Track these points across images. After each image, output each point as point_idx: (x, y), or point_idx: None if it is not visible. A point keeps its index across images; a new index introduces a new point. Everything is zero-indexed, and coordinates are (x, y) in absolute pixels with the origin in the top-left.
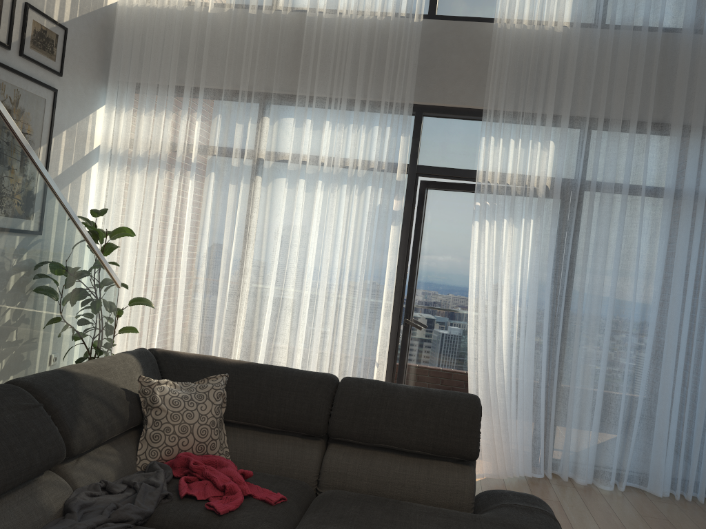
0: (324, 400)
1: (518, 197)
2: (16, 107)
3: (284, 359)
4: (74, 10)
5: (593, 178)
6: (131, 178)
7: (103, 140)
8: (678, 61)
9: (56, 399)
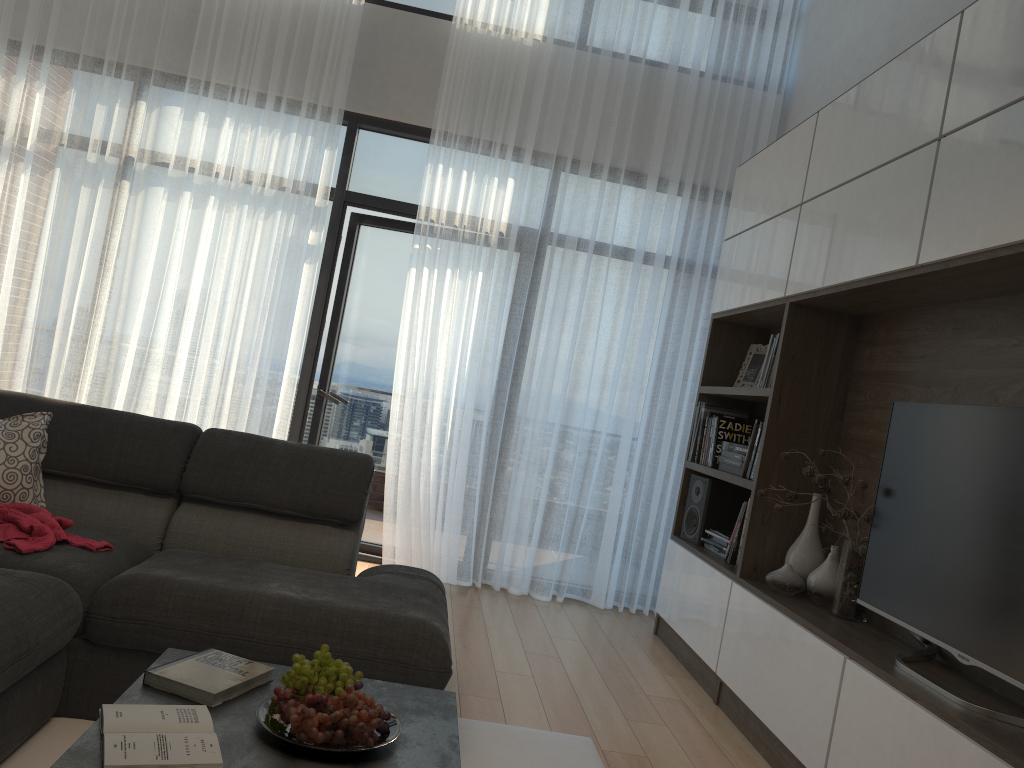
0: (179, 450)
1: (465, 242)
2: None
3: None
4: None
5: (555, 228)
6: None
7: None
8: (659, 102)
9: None
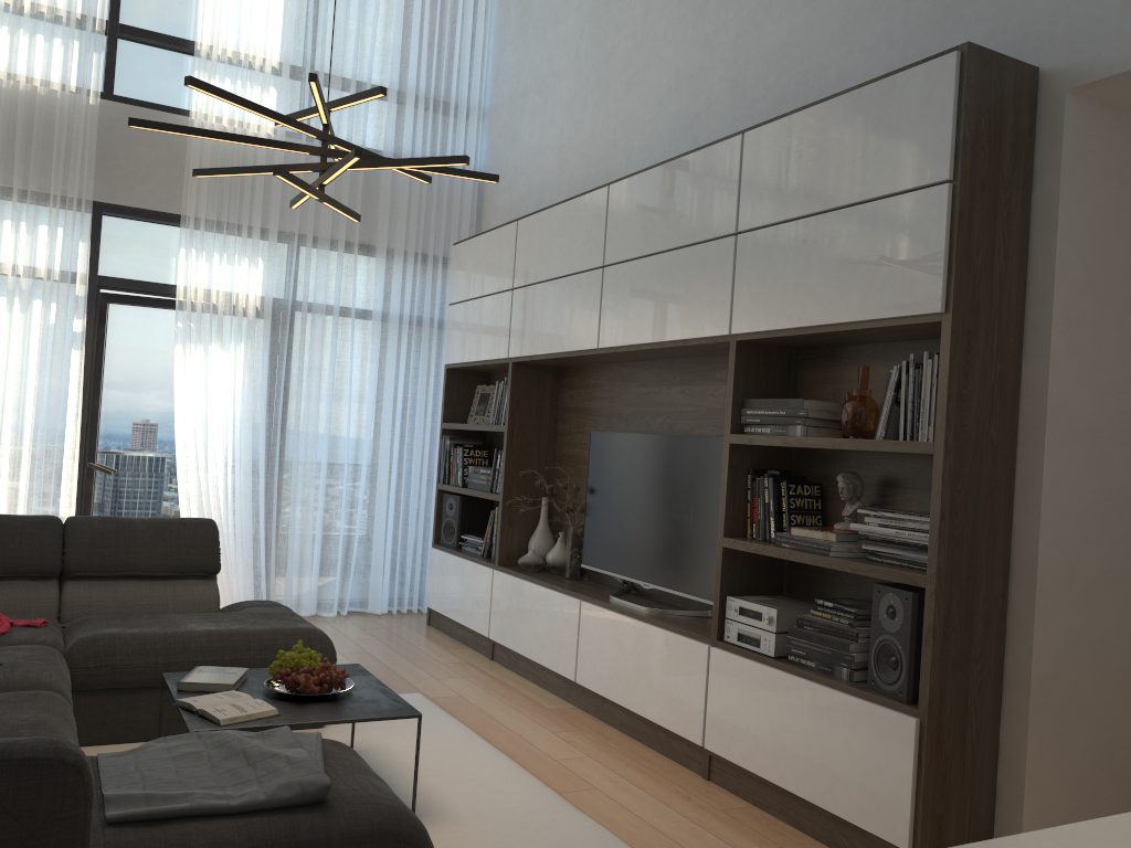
0: (55, 539)
1: (226, 318)
2: None
3: None
4: None
5: (305, 300)
6: None
7: None
8: (381, 187)
9: None
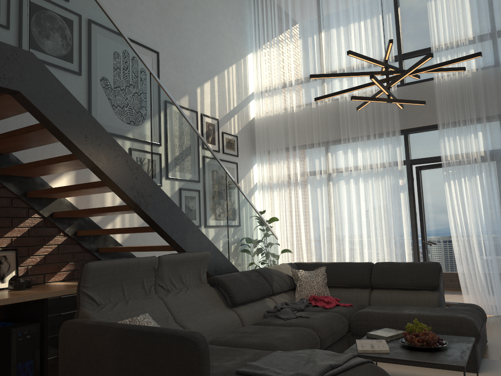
0: (367, 272)
1: (465, 165)
2: None
3: None
4: (238, 127)
5: None
6: (272, 194)
7: (258, 180)
8: None
9: (265, 274)
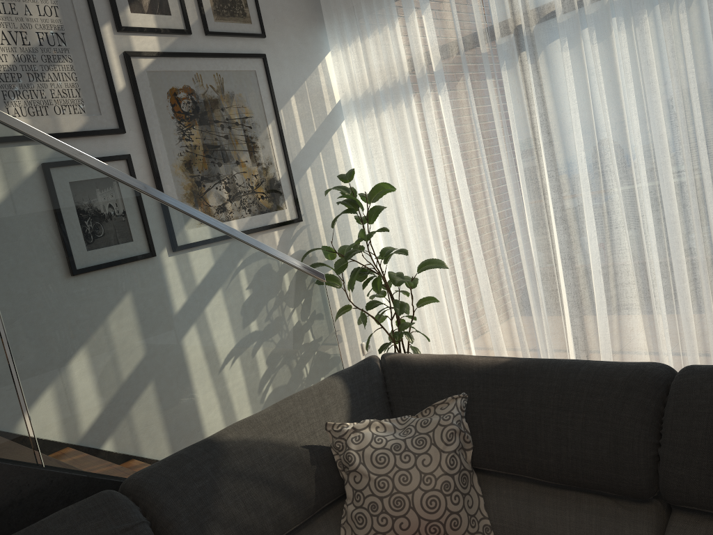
0: (640, 427)
1: None
2: (222, 93)
3: (636, 300)
4: None
5: None
6: (378, 121)
7: (339, 89)
8: None
9: (172, 502)
